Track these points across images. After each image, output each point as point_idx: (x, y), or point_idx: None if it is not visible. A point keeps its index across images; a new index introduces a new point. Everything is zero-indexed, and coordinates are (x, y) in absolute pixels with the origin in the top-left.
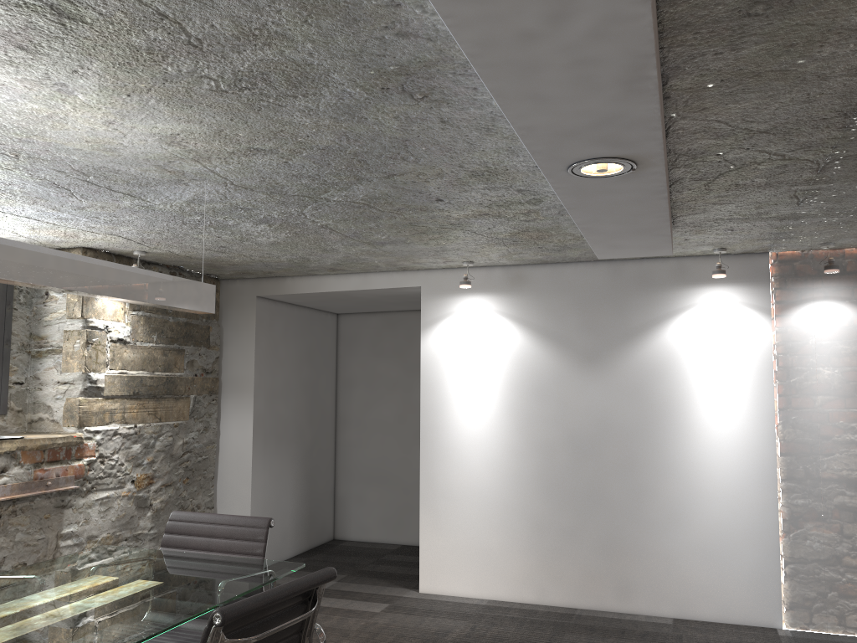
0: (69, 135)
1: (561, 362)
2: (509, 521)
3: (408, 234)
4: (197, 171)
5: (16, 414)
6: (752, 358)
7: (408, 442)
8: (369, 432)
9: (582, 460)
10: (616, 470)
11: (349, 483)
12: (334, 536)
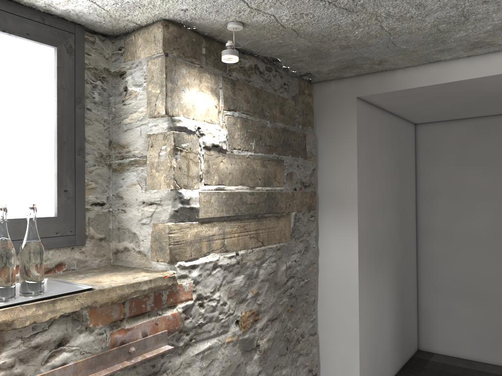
0: None
1: None
2: None
3: None
4: None
5: (97, 244)
6: None
7: None
8: (456, 245)
9: None
10: None
11: (434, 296)
12: (418, 346)
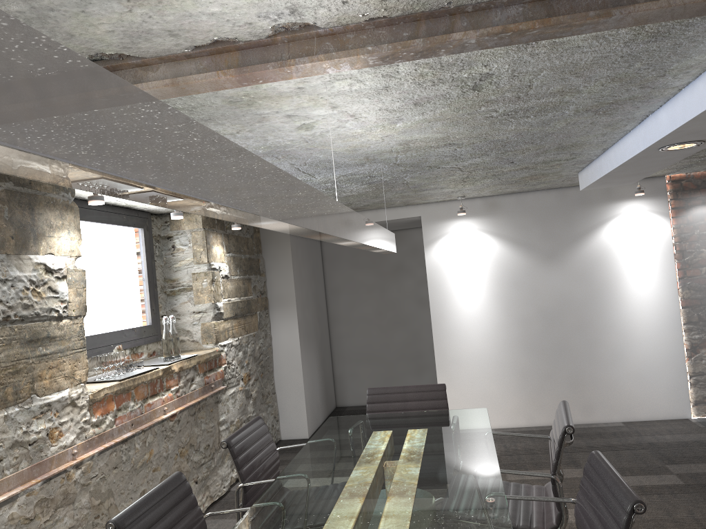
0: (345, 144)
1: (529, 261)
2: (503, 373)
3: (454, 183)
4: (386, 157)
5: None
6: (659, 247)
7: (387, 329)
8: (355, 325)
9: (551, 326)
10: (574, 330)
11: (344, 365)
12: (336, 404)
